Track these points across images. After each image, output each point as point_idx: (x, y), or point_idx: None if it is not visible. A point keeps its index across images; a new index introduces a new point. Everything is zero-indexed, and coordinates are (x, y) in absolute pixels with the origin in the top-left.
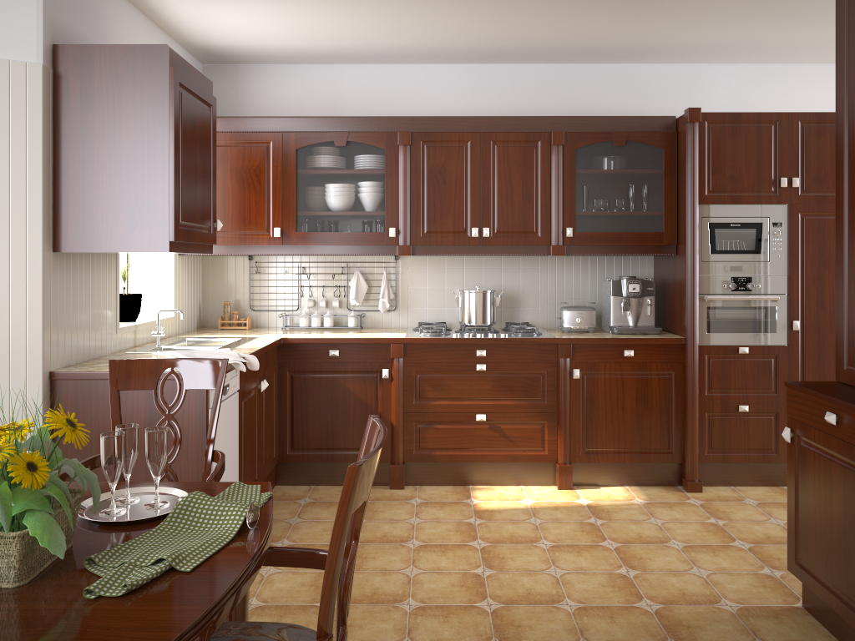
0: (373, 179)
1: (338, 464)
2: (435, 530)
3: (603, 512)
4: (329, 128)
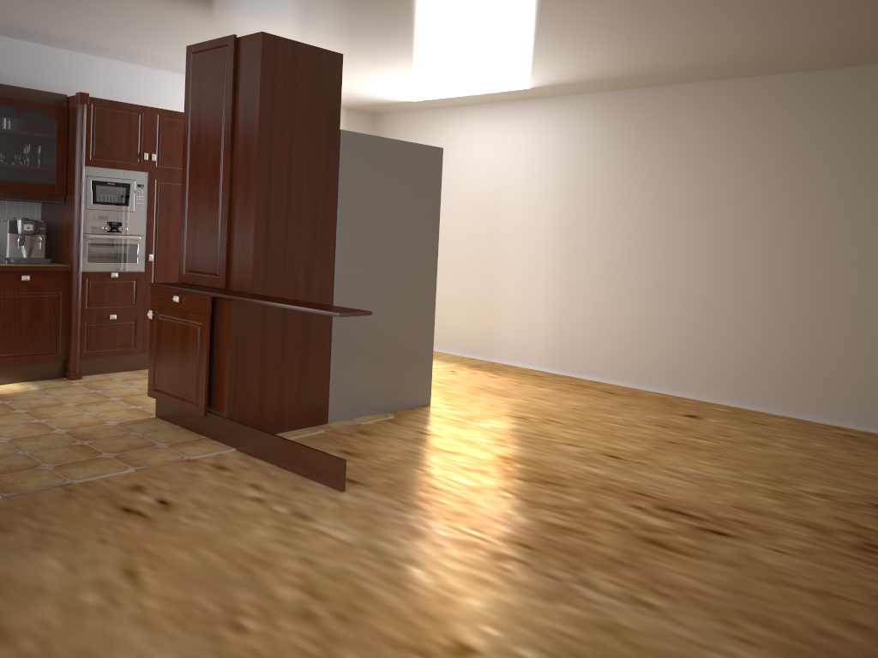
0: None
1: None
2: None
3: (7, 397)
4: None
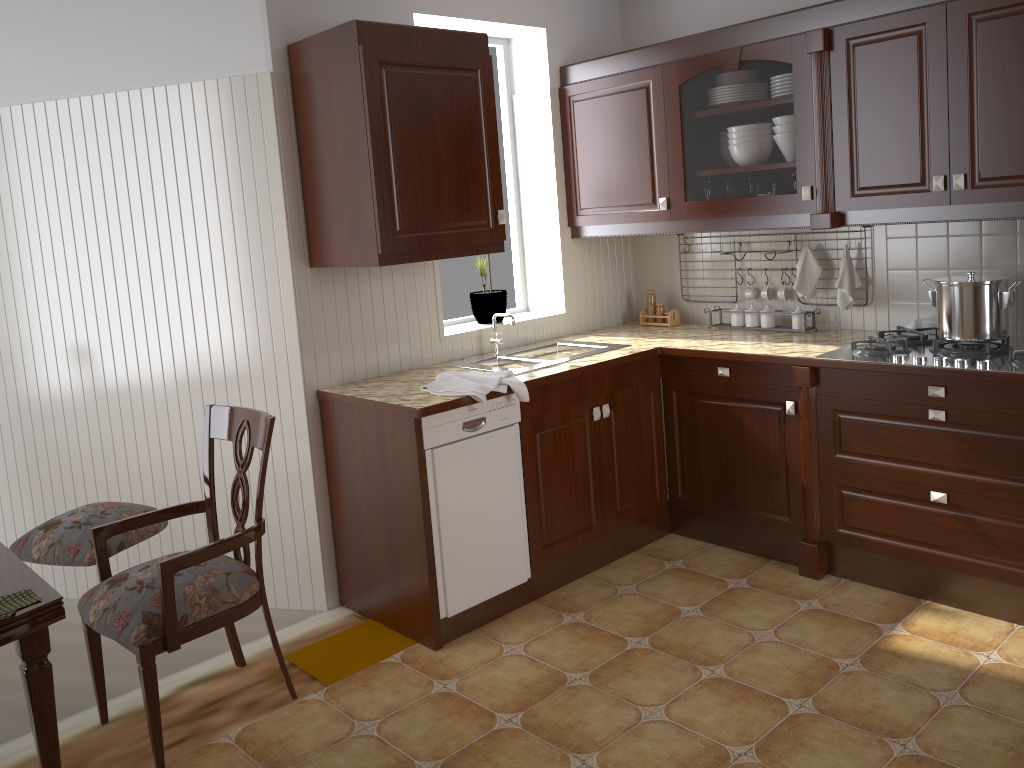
0: (778, 113)
1: (740, 523)
2: (770, 660)
3: None
4: (718, 46)
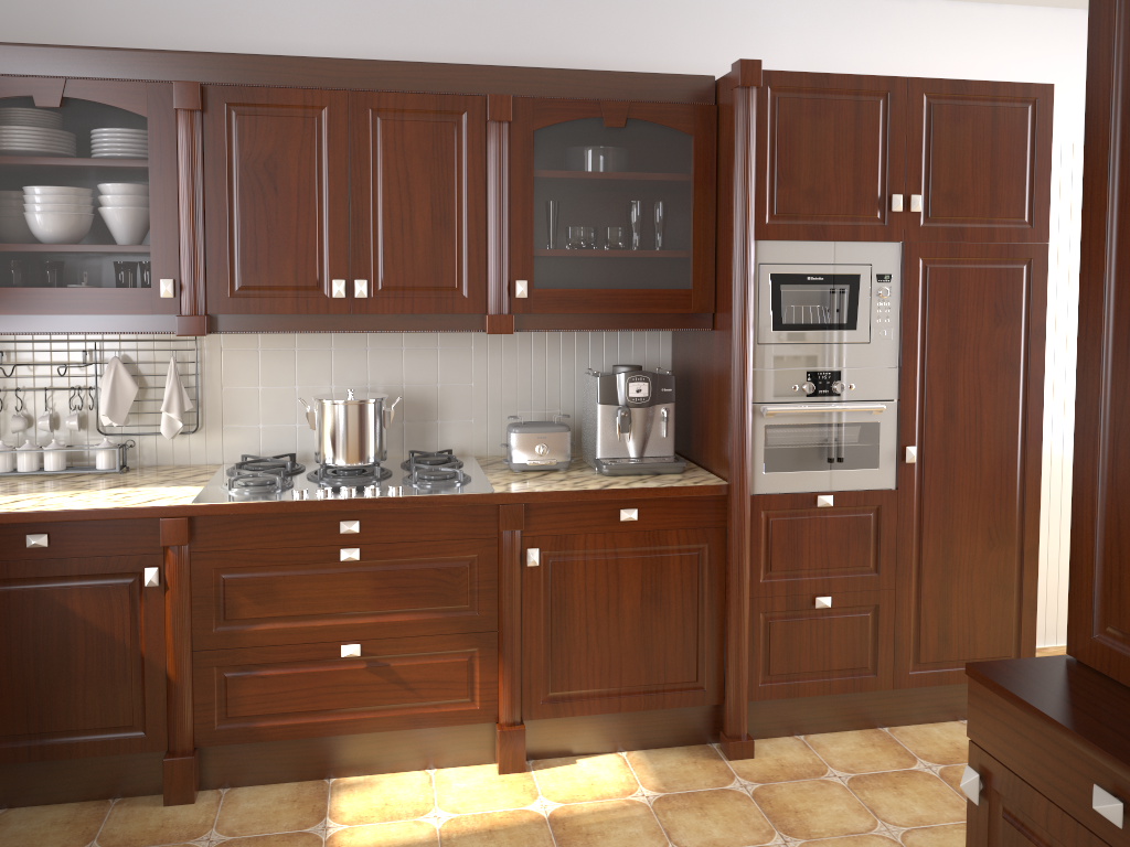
0: (124, 178)
1: (56, 762)
2: None
3: (579, 836)
4: (23, 68)
